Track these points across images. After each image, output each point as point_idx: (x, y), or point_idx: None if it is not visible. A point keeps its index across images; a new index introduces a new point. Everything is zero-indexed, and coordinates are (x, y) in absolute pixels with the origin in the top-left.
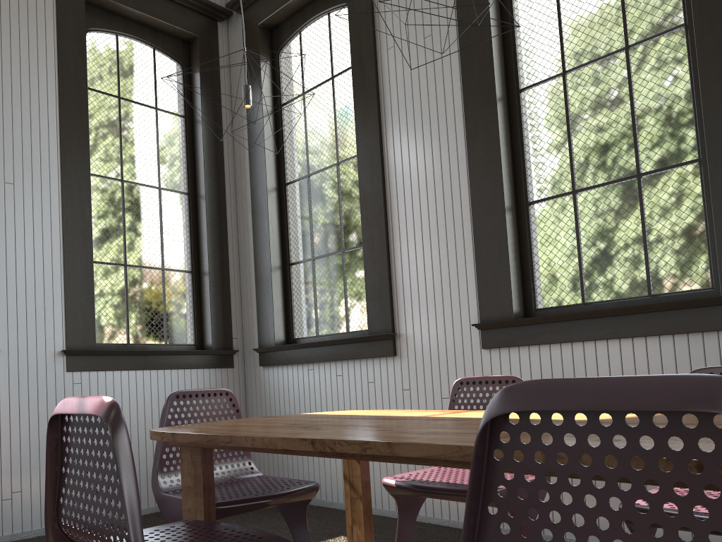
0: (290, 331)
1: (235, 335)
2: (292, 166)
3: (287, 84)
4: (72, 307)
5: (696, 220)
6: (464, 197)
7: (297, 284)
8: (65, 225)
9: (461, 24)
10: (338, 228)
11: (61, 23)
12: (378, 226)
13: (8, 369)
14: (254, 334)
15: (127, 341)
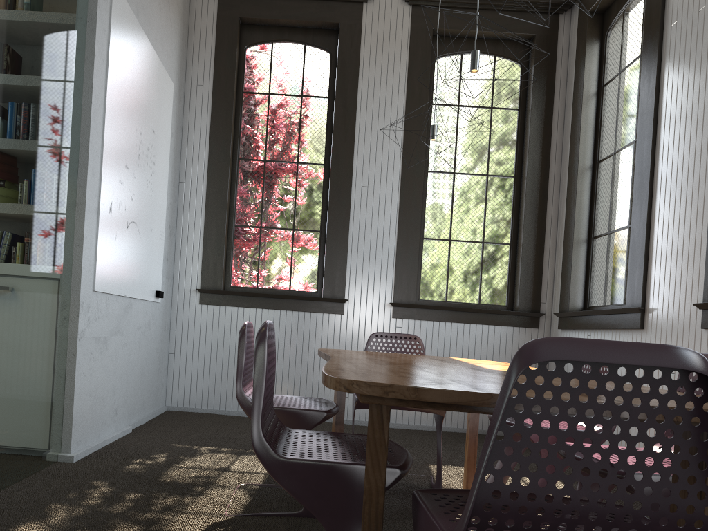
0: (586, 299)
1: (544, 300)
2: (605, 144)
3: (610, 64)
4: (400, 272)
5: None
6: None
7: (597, 256)
8: (401, 213)
9: None
10: (628, 204)
11: (411, 61)
12: (643, 204)
13: (353, 312)
14: (559, 300)
15: (445, 299)
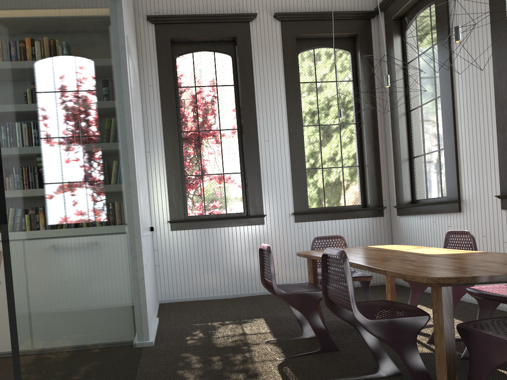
0: (413, 195)
1: (384, 198)
2: (413, 100)
3: (410, 50)
4: (296, 193)
5: None
6: (493, 121)
7: (417, 168)
8: (291, 155)
9: (491, 16)
10: (436, 136)
11: (285, 57)
12: (451, 138)
13: (270, 222)
14: (394, 198)
15: (324, 206)
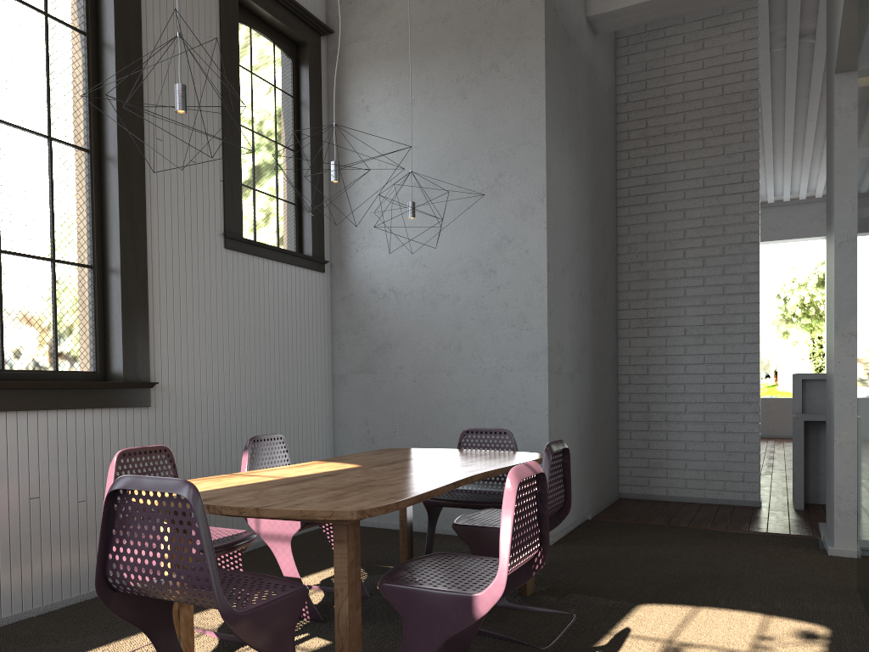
0: None
1: None
2: None
3: None
4: None
5: (88, 315)
6: None
7: None
8: None
9: None
10: None
11: None
12: None
13: None
14: None
15: None
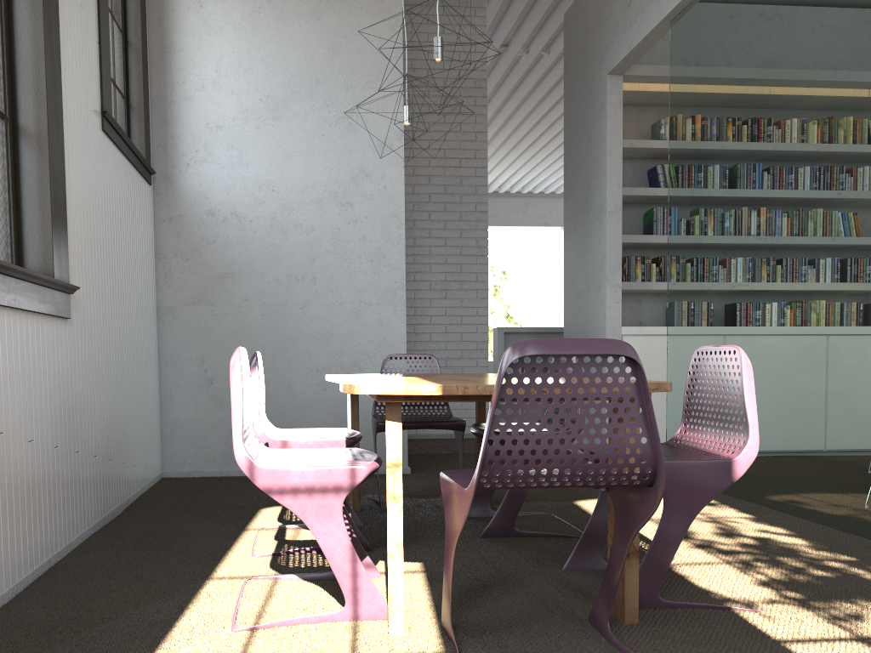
0: None
1: None
2: None
3: None
4: None
5: (2, 183)
6: None
7: None
8: None
9: None
10: None
11: None
12: None
13: None
14: None
15: None
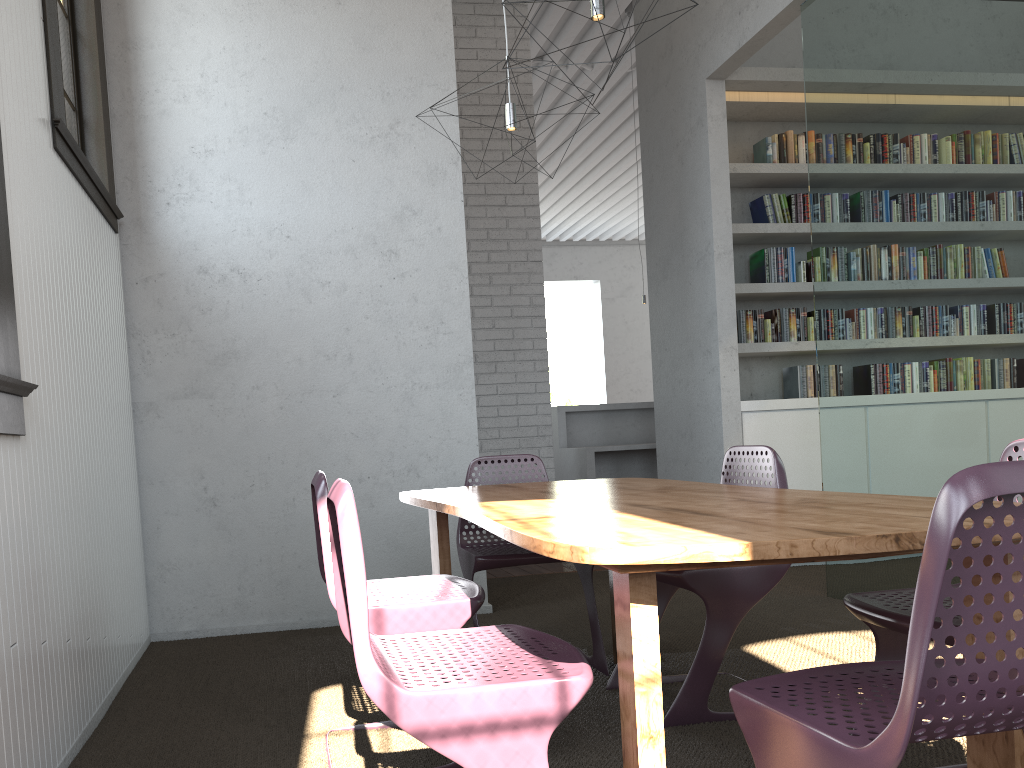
0: None
1: None
2: None
3: None
4: None
5: None
6: None
7: None
8: None
9: None
10: None
11: None
12: None
13: None
14: None
15: None
